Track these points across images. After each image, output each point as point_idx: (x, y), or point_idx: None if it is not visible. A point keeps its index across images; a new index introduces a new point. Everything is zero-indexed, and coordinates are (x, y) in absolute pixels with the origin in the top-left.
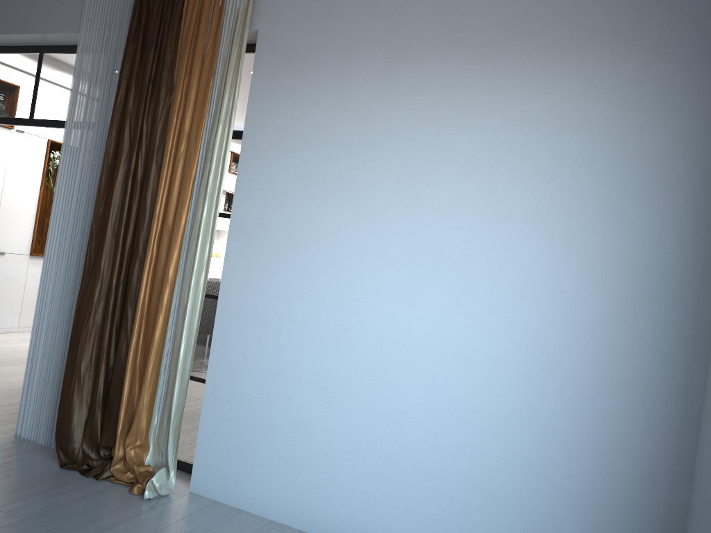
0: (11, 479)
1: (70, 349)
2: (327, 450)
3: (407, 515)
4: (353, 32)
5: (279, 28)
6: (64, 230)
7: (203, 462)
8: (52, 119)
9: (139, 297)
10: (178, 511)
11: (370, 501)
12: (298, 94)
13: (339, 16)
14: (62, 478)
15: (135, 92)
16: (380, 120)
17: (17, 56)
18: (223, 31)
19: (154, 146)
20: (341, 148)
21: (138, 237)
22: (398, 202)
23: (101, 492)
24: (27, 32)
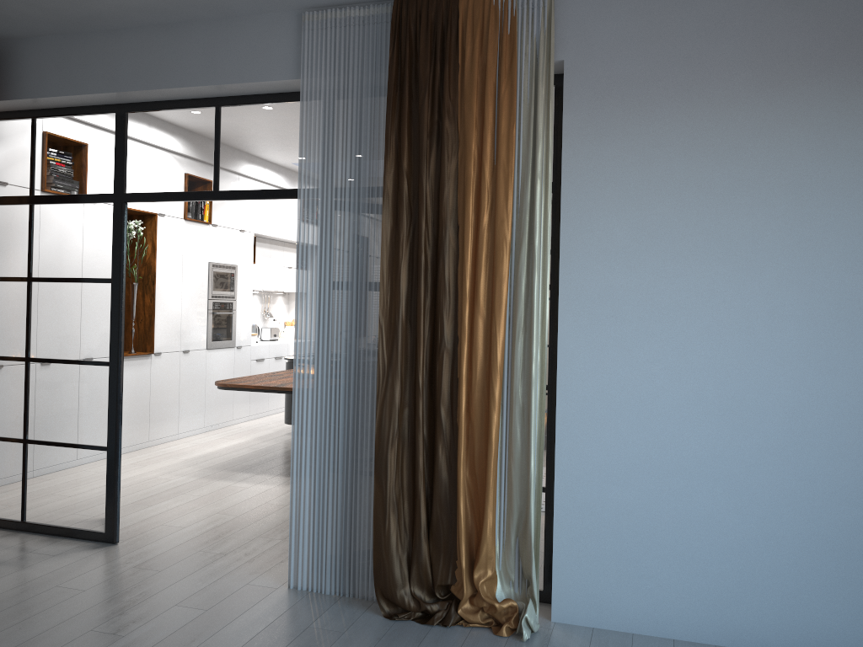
0: (357, 644)
1: (376, 474)
2: (736, 548)
3: (854, 608)
4: (698, 55)
5: (593, 56)
6: (320, 328)
7: (566, 585)
8: (249, 189)
9: (461, 399)
10: None
11: (802, 599)
12: (632, 135)
13: (675, 37)
14: (407, 632)
15: (409, 149)
16: (751, 157)
17: (180, 113)
18: (518, 65)
19: (446, 214)
20: (702, 194)
21: (442, 326)
22: (789, 251)
23: (468, 641)
24: (213, 83)
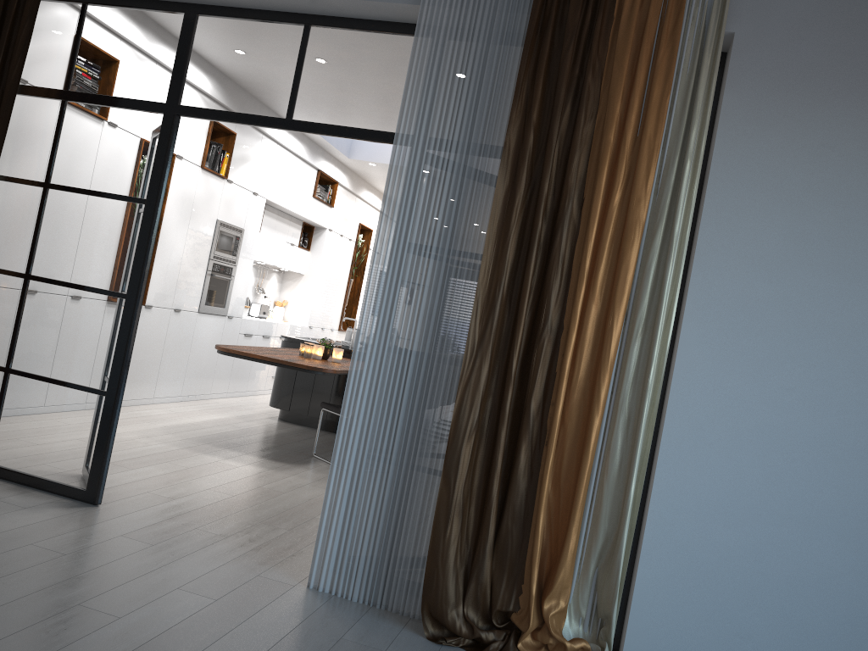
0: None
1: (445, 469)
2: (854, 618)
3: None
4: None
5: (770, 33)
6: (397, 291)
7: (644, 631)
8: (328, 124)
9: (559, 397)
10: None
11: None
12: (802, 128)
13: None
14: None
15: (541, 102)
16: None
17: (261, 25)
18: (683, 29)
19: (573, 182)
20: None
21: (548, 310)
22: None
23: None
24: None
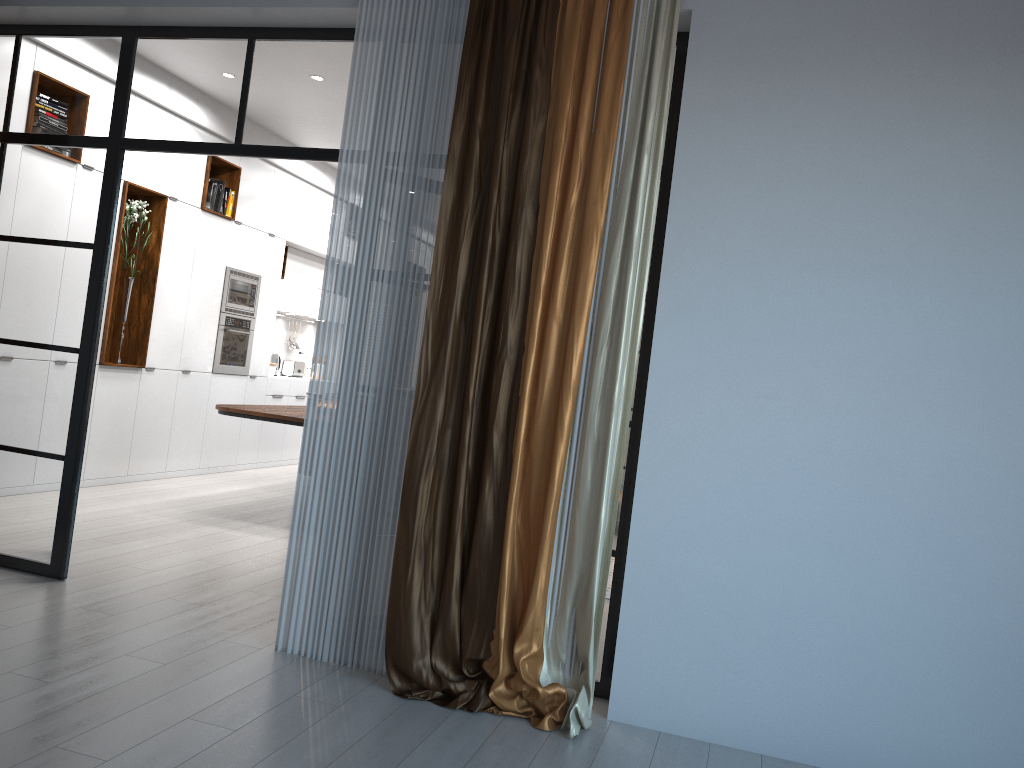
0: (354, 721)
1: (403, 509)
2: (852, 643)
3: (997, 732)
4: (861, 16)
5: (730, 7)
6: (351, 322)
7: (631, 674)
8: (279, 146)
9: (520, 423)
10: (632, 752)
11: (931, 715)
12: (769, 109)
13: None
14: (421, 714)
15: (486, 103)
16: (917, 149)
17: (203, 43)
18: (634, 10)
19: (525, 188)
20: (850, 190)
21: (505, 329)
22: (954, 271)
23: (499, 731)
24: (248, 5)
